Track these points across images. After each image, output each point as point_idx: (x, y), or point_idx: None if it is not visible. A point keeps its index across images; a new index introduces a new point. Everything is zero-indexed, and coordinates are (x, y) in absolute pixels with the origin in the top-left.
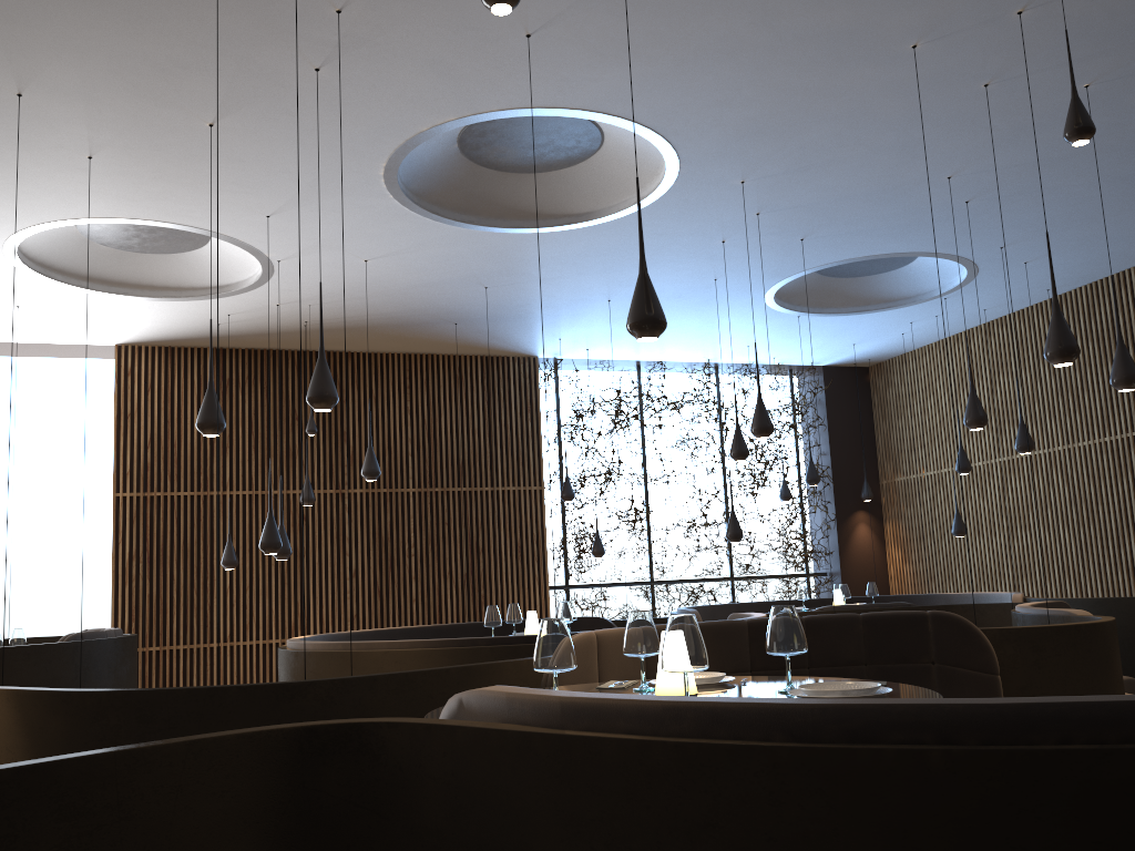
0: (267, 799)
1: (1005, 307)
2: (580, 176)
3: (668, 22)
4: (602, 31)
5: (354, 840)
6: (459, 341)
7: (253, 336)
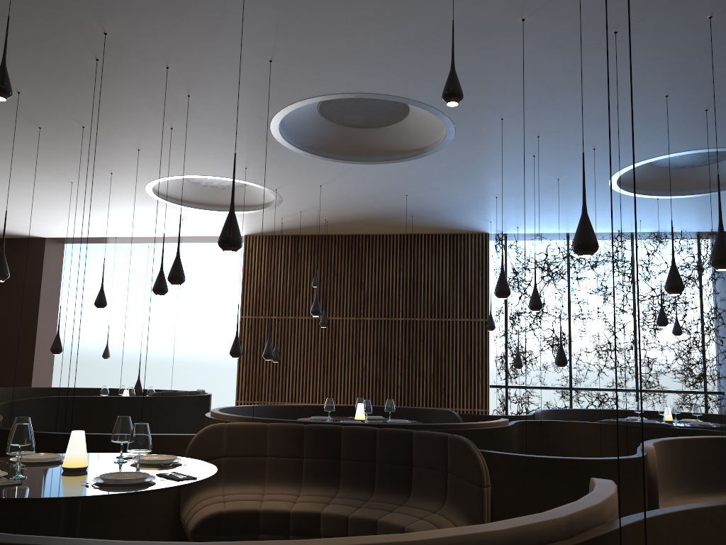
0: None
1: None
2: (410, 125)
3: (339, 39)
4: (307, 51)
5: None
6: (426, 226)
7: (306, 228)
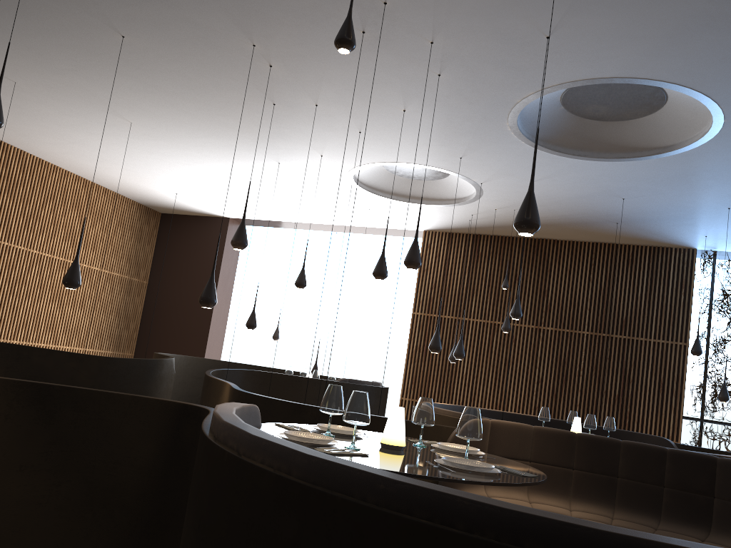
0: (162, 431)
1: None
2: (660, 120)
3: (641, 12)
4: (596, 26)
5: (189, 460)
6: (627, 235)
7: (492, 227)
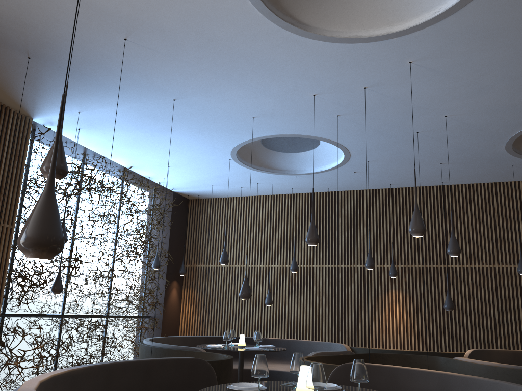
0: None
1: (300, 190)
2: None
3: None
4: None
5: None
6: None
7: None
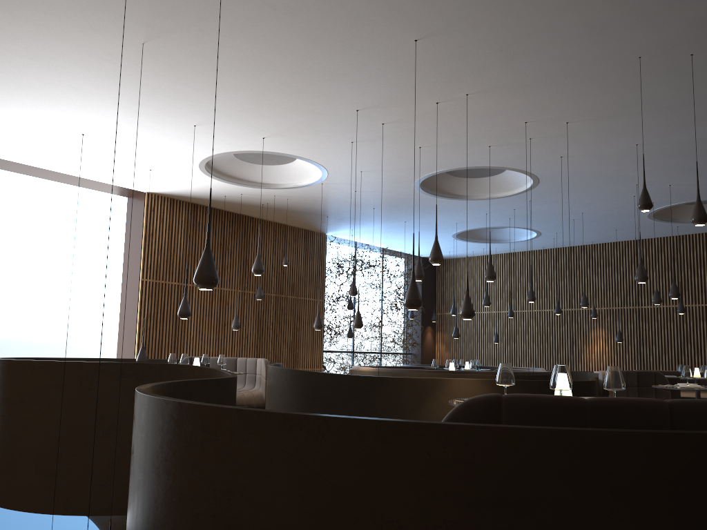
0: None
1: (521, 249)
2: (471, 182)
3: (598, 164)
4: (579, 161)
5: None
6: (309, 222)
7: (226, 203)
